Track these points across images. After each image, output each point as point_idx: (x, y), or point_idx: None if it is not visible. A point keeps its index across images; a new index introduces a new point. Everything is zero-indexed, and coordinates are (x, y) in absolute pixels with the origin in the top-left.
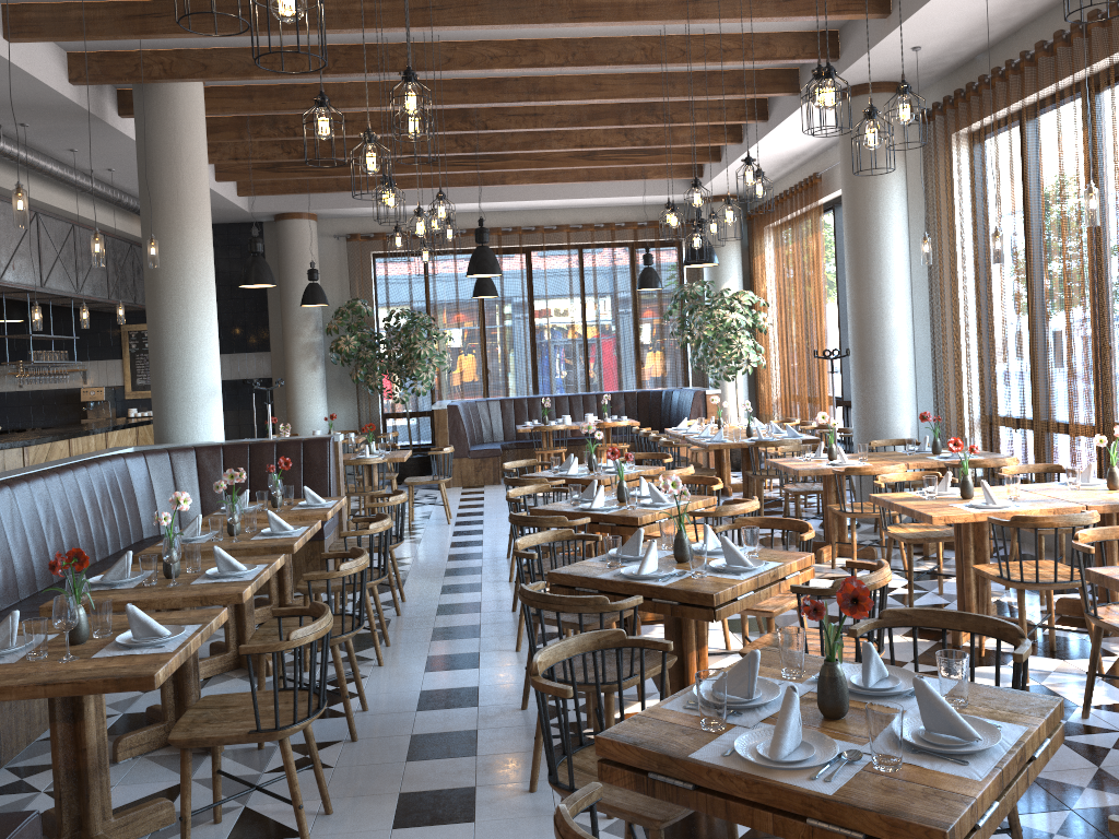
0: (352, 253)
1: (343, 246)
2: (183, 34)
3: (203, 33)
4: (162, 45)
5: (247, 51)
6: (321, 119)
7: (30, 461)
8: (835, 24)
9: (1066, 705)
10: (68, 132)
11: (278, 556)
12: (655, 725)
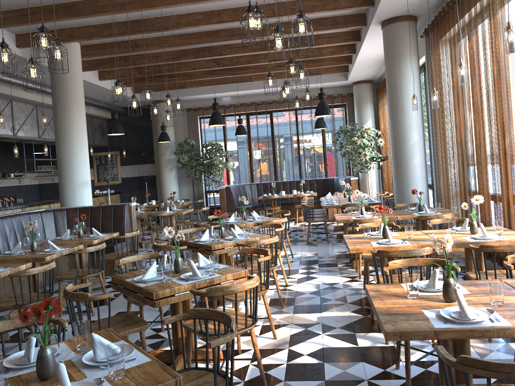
0: (188, 117)
1: (185, 114)
2: (44, 21)
3: (52, 20)
4: (52, 27)
5: (89, 27)
6: (1, 54)
7: None
8: None
9: (394, 359)
10: None
11: (26, 263)
12: None
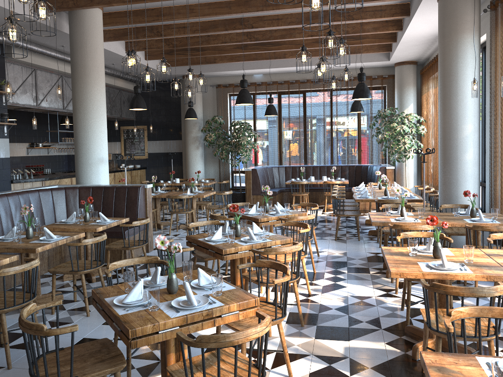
0: (218, 94)
1: (215, 90)
2: None
3: None
4: None
5: None
6: None
7: None
8: None
9: None
10: (52, 37)
11: (11, 256)
12: None
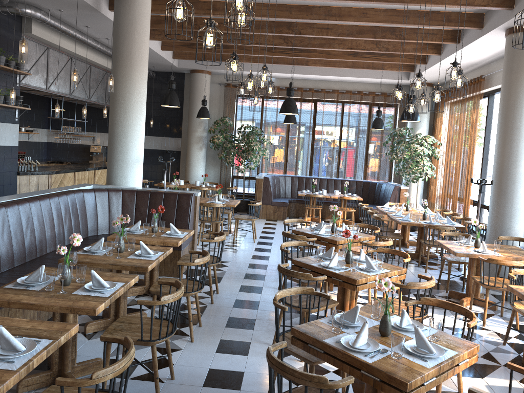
0: (226, 93)
1: (222, 89)
2: None
3: None
4: None
5: None
6: (178, 7)
7: (51, 182)
8: None
9: None
10: (83, 16)
11: (134, 276)
12: None
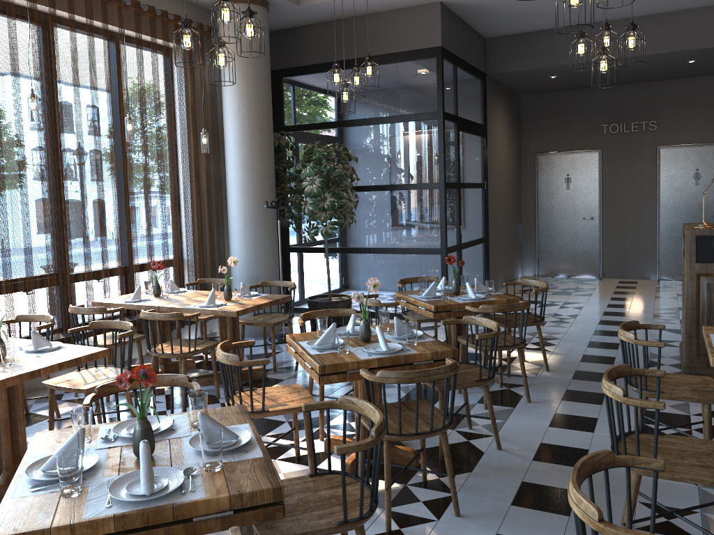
0: None
1: None
2: None
3: None
4: None
5: None
6: None
7: None
8: None
9: None
10: None
11: None
12: (504, 297)
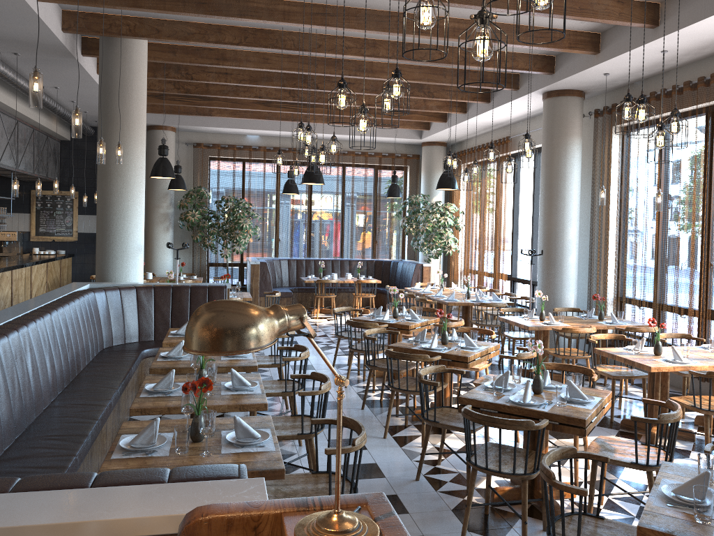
0: (197, 156)
1: (190, 150)
2: (161, 11)
3: (176, 12)
4: (131, 13)
5: (187, 24)
6: (342, 96)
7: None
8: (555, 52)
9: None
10: (44, 62)
11: (257, 374)
12: (665, 519)
